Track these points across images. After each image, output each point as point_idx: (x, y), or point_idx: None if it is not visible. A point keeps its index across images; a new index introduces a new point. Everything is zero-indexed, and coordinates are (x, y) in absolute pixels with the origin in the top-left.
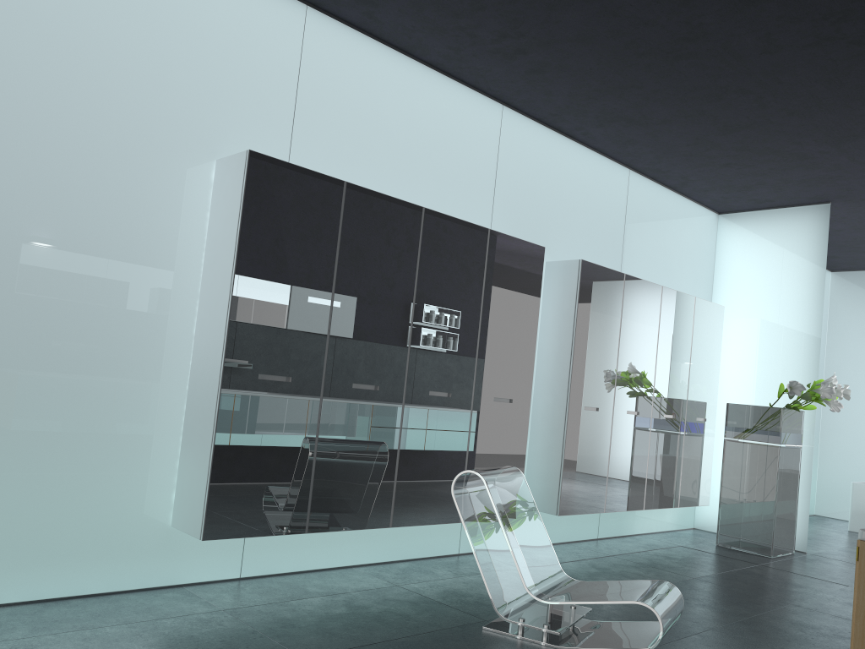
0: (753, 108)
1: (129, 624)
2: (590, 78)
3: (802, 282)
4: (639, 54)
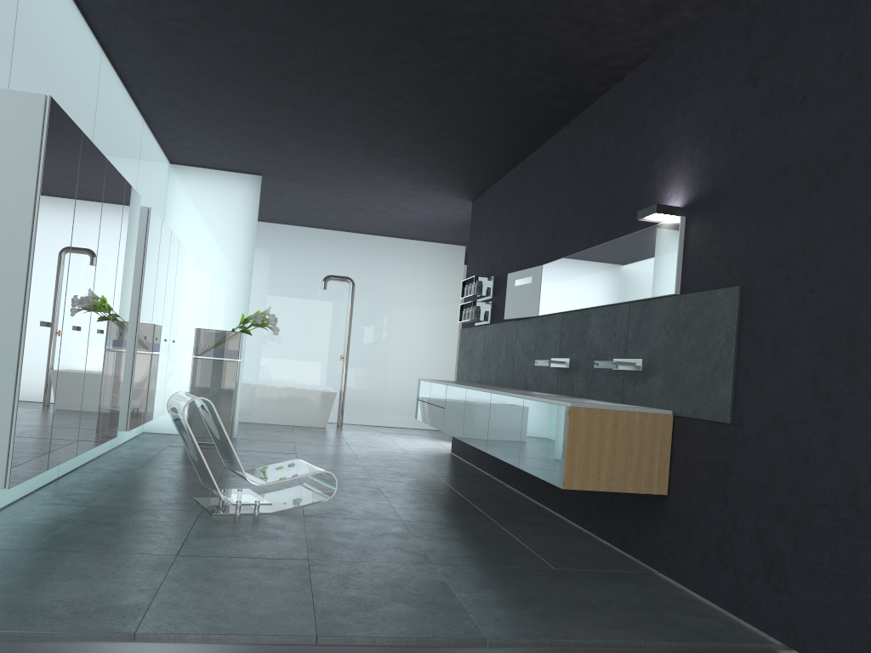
0: (290, 117)
1: (2, 576)
2: (207, 64)
3: (239, 233)
4: (263, 67)
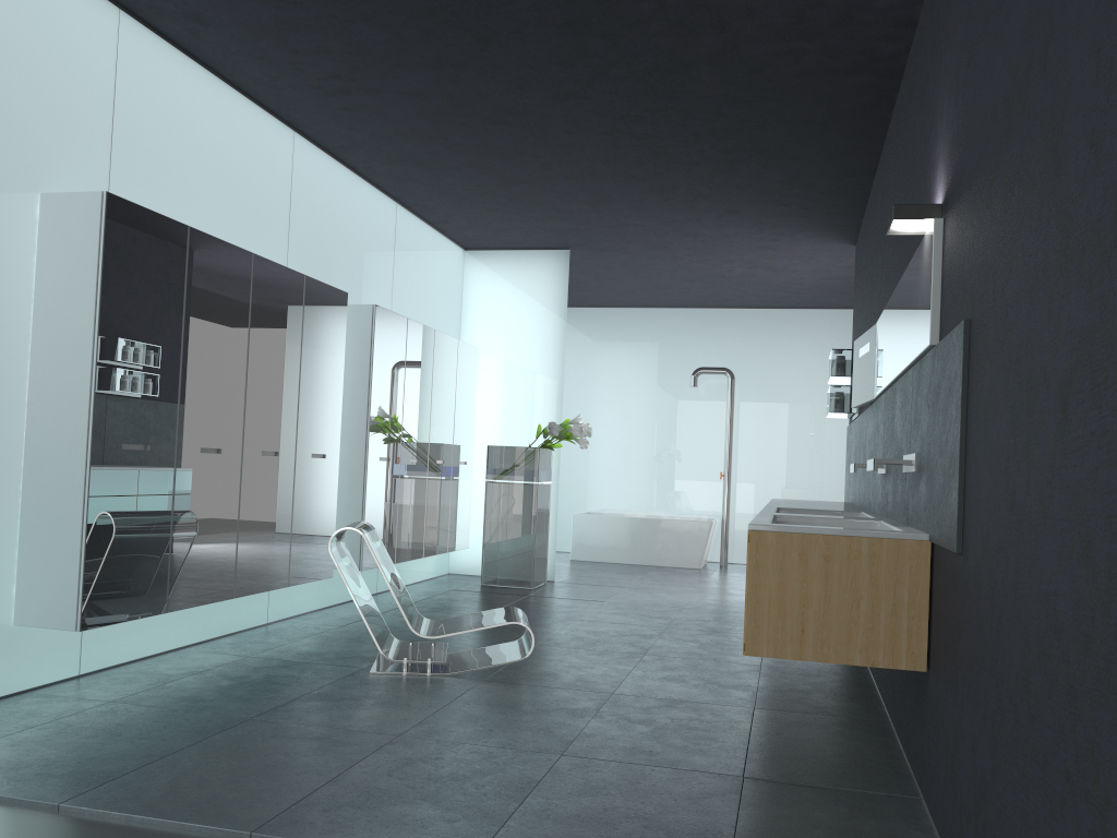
0: (539, 169)
1: (36, 728)
2: (402, 124)
3: (546, 325)
4: (459, 114)
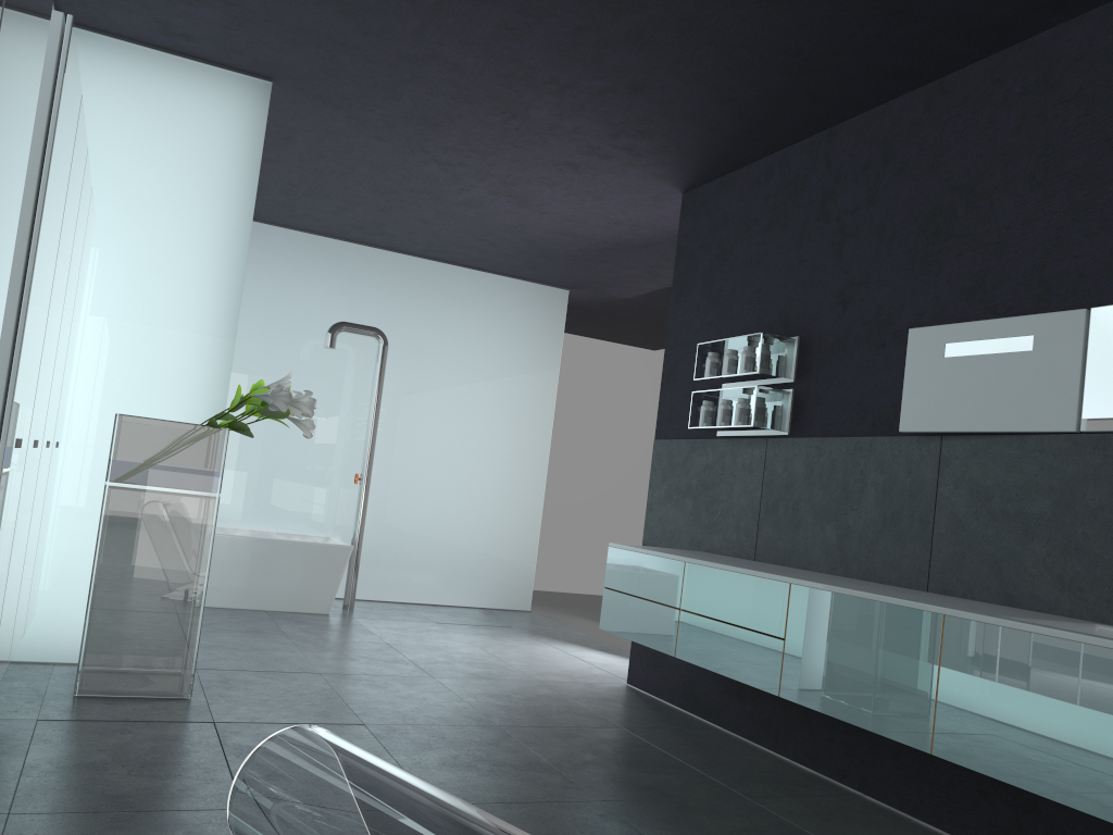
0: None
1: None
2: None
3: (216, 204)
4: None
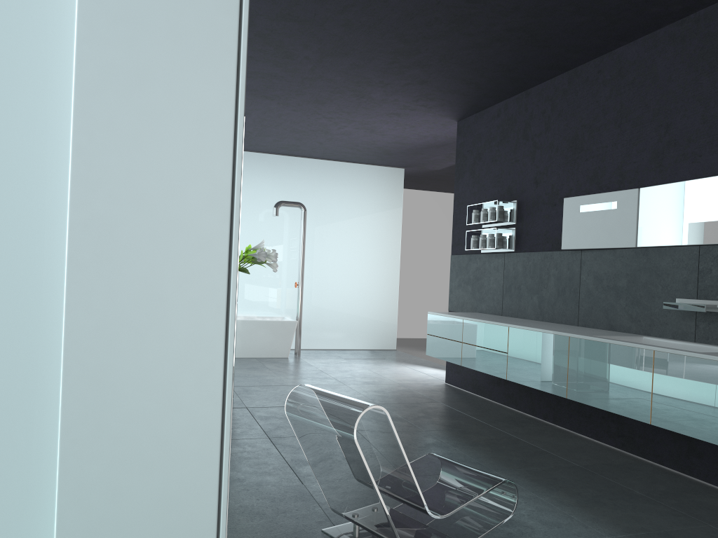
0: (333, 10)
1: None
2: None
3: None
4: None
